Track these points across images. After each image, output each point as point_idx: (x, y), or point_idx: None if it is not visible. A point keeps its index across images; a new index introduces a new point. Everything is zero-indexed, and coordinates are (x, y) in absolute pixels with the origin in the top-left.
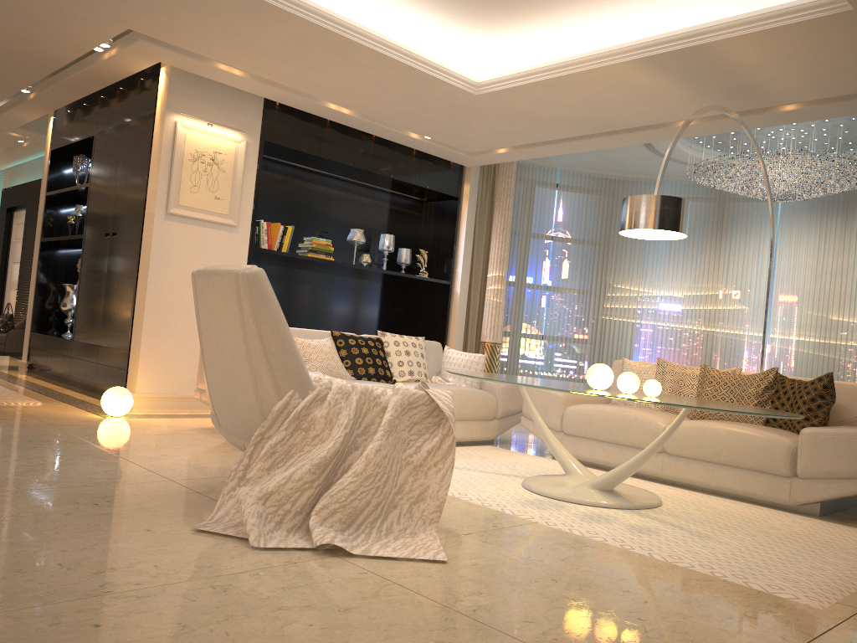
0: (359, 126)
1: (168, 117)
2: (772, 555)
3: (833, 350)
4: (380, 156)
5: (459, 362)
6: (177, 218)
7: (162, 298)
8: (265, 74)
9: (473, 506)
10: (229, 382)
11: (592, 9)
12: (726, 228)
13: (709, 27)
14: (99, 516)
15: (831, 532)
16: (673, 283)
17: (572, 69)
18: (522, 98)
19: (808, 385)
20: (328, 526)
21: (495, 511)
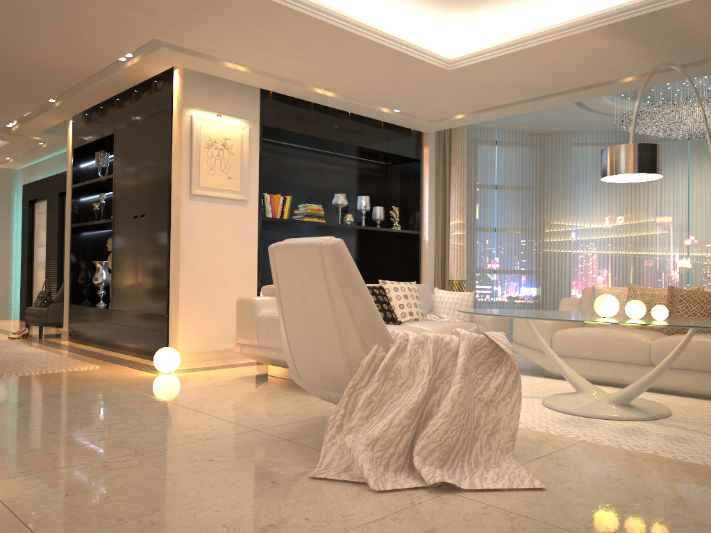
0: (339, 106)
1: (185, 112)
2: None
3: None
4: (355, 130)
5: (451, 301)
6: (199, 198)
7: (193, 267)
8: (266, 68)
9: (519, 429)
10: (314, 341)
11: None
12: None
13: None
14: (222, 472)
15: None
16: (601, 216)
17: (539, 41)
18: (489, 69)
19: None
20: (429, 464)
21: (542, 433)
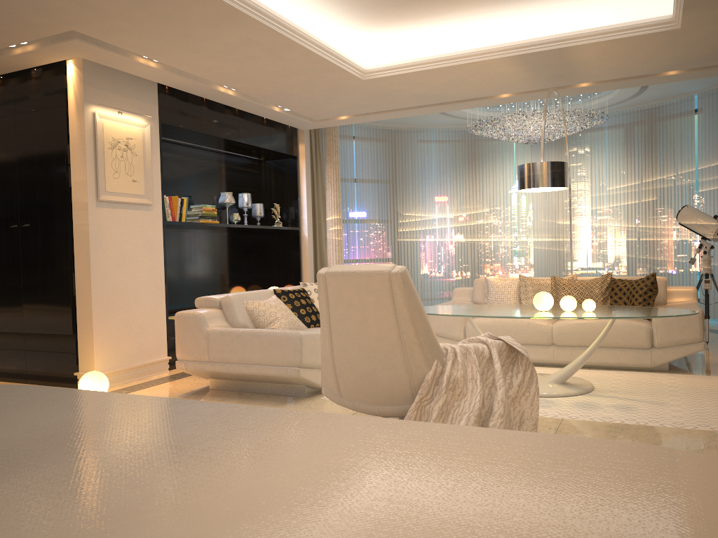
0: (233, 104)
1: (87, 109)
2: (711, 407)
3: (562, 245)
4: (243, 127)
5: None
6: (105, 204)
7: (104, 281)
8: (182, 66)
9: None
10: (371, 361)
11: (469, 15)
12: (478, 162)
13: (573, 35)
14: None
15: (698, 381)
16: (445, 207)
17: (456, 62)
18: (399, 81)
19: (640, 283)
20: None
21: None
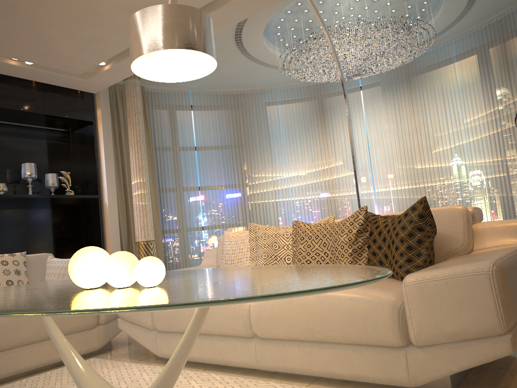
0: None
1: None
2: None
3: (423, 192)
4: None
5: (55, 271)
6: None
7: None
8: None
9: None
10: None
11: None
12: (326, 116)
13: None
14: None
15: None
16: (297, 165)
17: None
18: None
19: (402, 218)
20: None
21: None
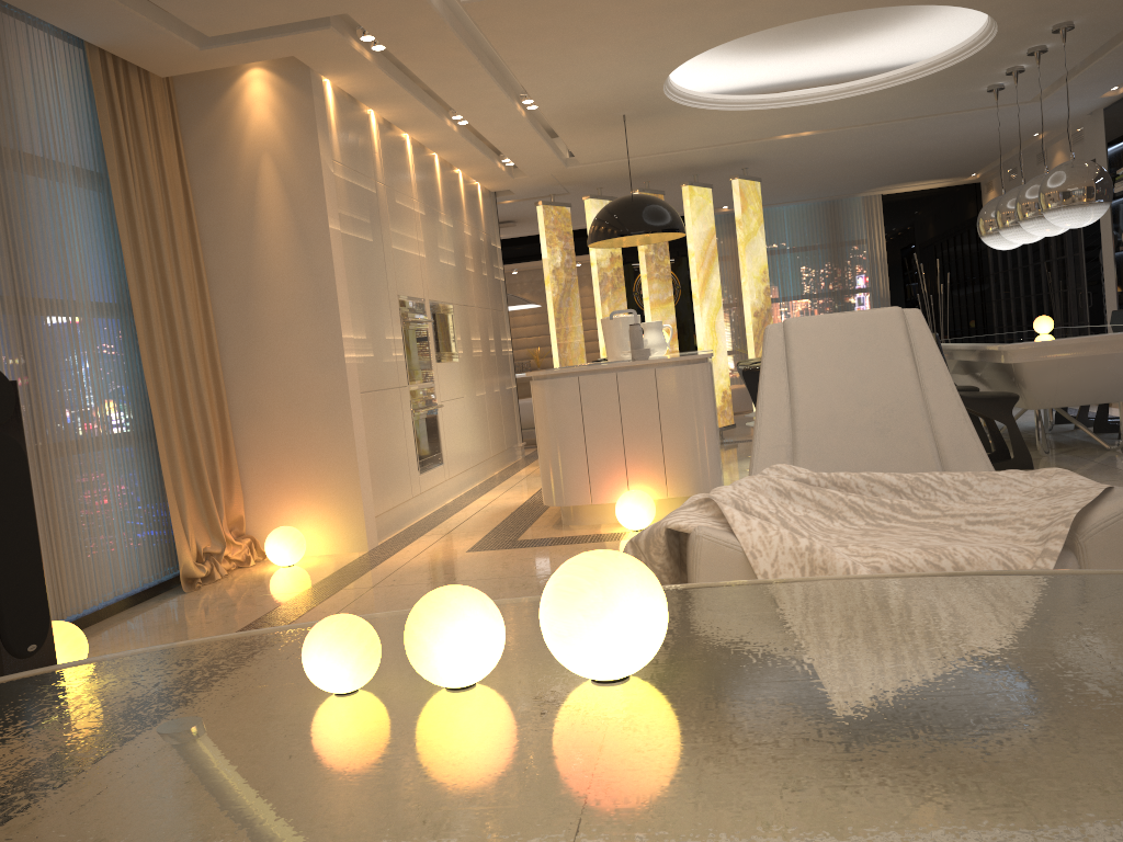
0: None
1: None
2: None
3: None
4: None
5: None
6: None
7: None
8: None
9: None
10: None
11: None
12: None
13: None
14: None
15: None
16: None
17: None
18: None
19: None
20: None
21: None
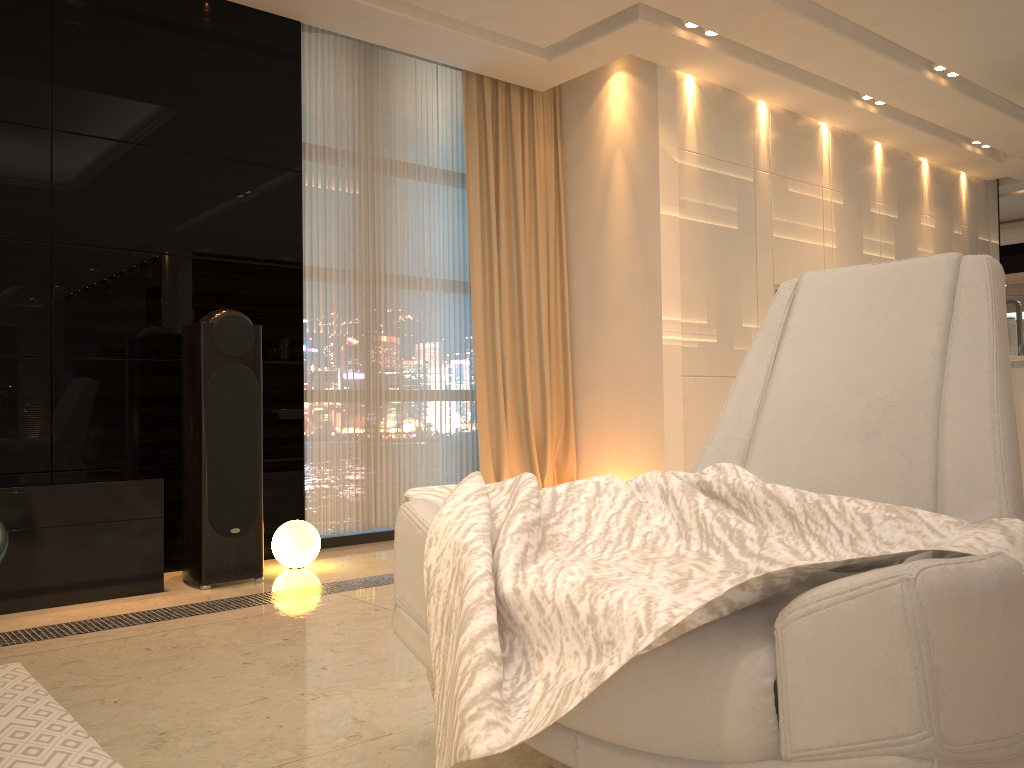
0: None
1: None
2: None
3: None
4: None
5: None
6: None
7: None
8: None
9: None
10: None
11: None
12: None
13: None
14: None
15: None
16: None
17: None
18: None
19: None
20: None
21: None
